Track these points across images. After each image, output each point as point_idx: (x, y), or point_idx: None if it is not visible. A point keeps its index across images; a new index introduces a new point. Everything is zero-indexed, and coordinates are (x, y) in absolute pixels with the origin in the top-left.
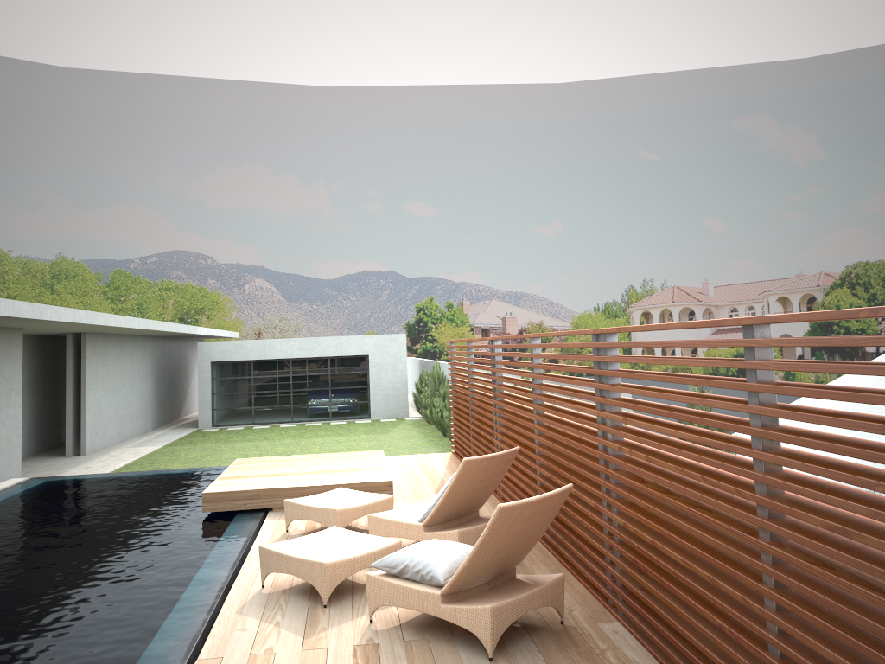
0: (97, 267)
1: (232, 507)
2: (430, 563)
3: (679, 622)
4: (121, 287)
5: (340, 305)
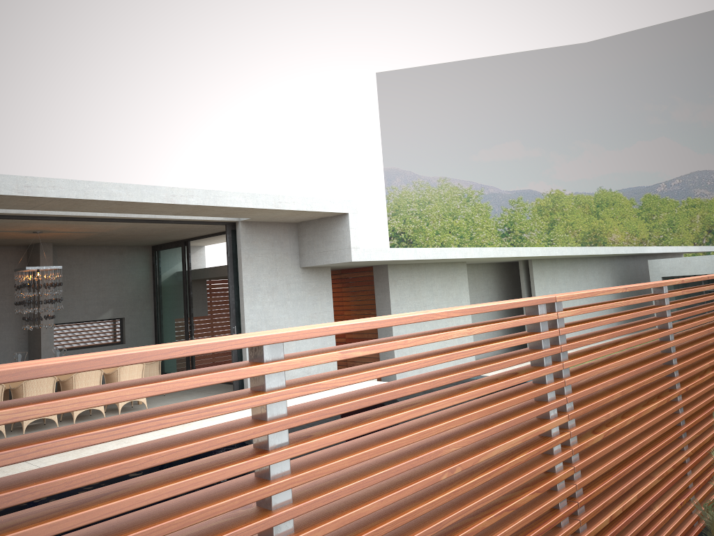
0: (629, 194)
1: None
2: None
3: None
4: (651, 208)
5: None
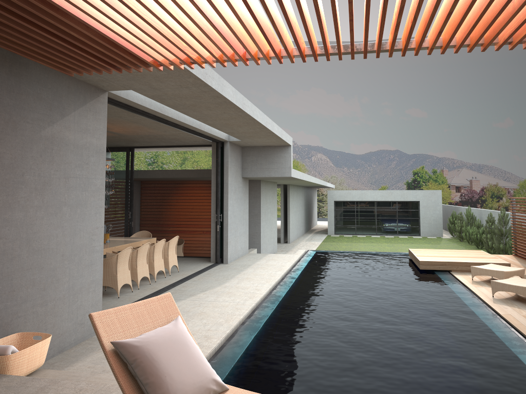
0: None
1: (433, 268)
2: None
3: None
4: None
5: (365, 170)
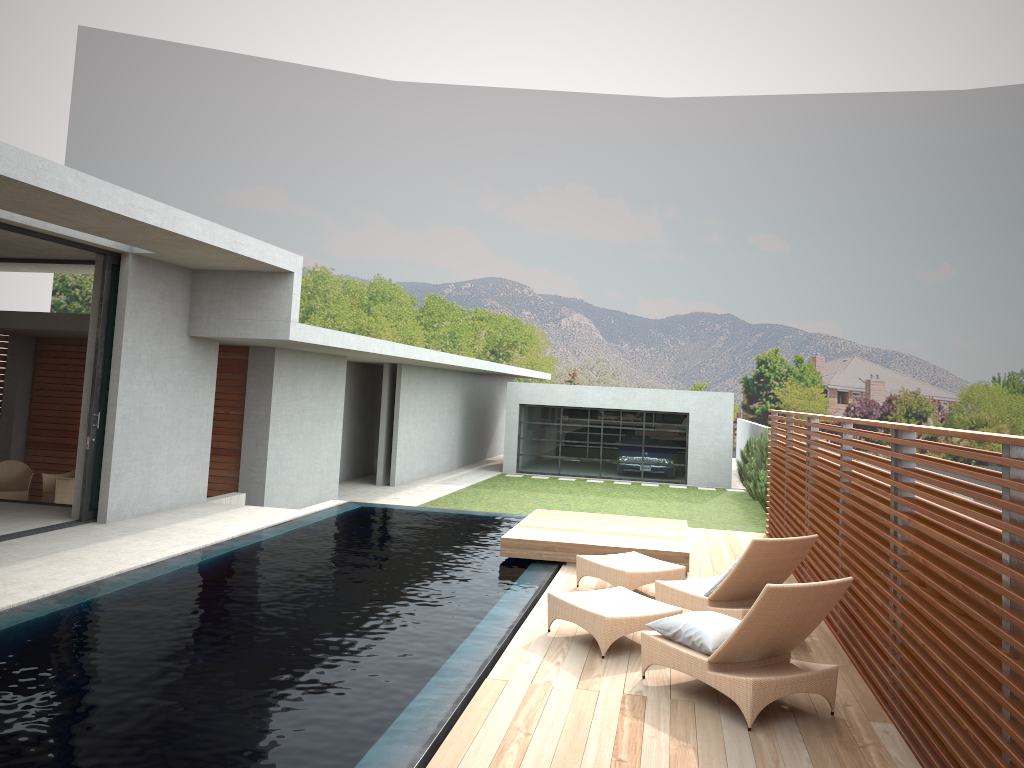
0: (412, 291)
1: (527, 555)
2: (702, 631)
3: (940, 726)
4: (434, 313)
5: (666, 350)
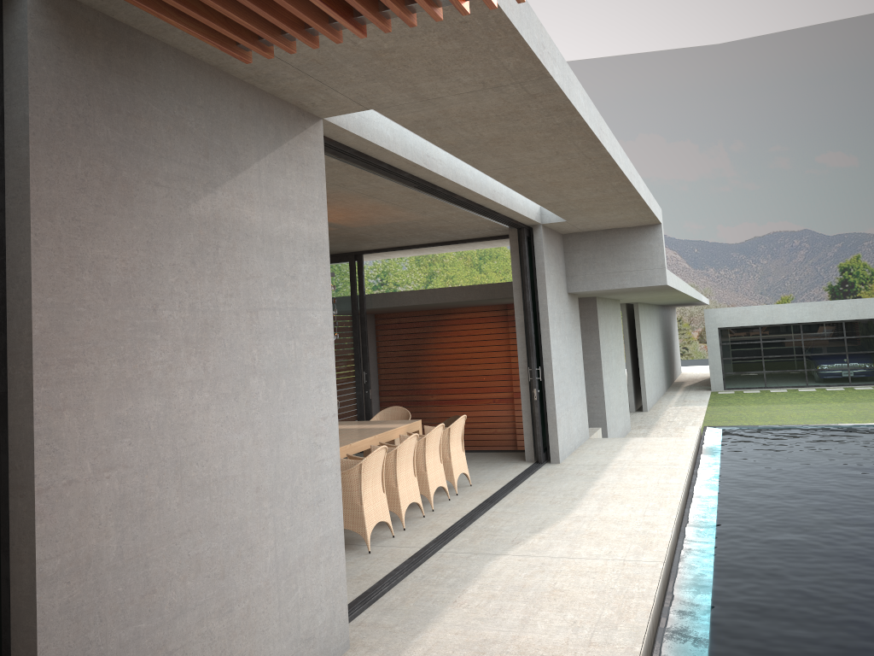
0: None
1: None
2: None
3: None
4: None
5: (749, 269)
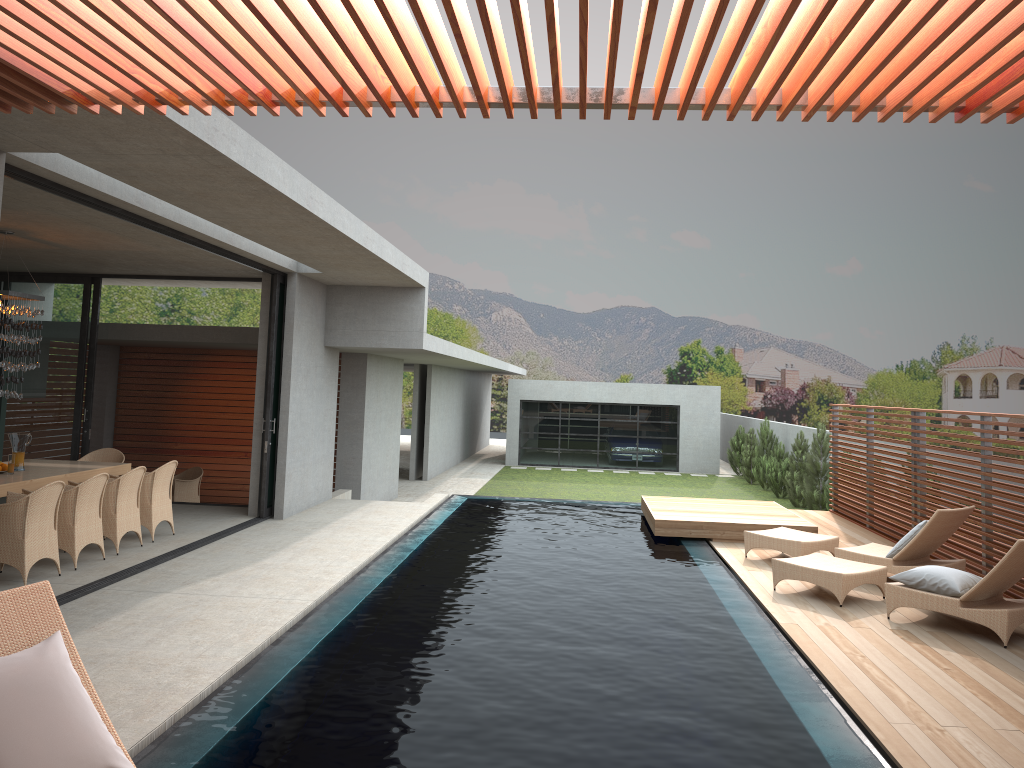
0: None
1: (679, 533)
2: (945, 579)
3: None
4: None
5: (593, 343)
